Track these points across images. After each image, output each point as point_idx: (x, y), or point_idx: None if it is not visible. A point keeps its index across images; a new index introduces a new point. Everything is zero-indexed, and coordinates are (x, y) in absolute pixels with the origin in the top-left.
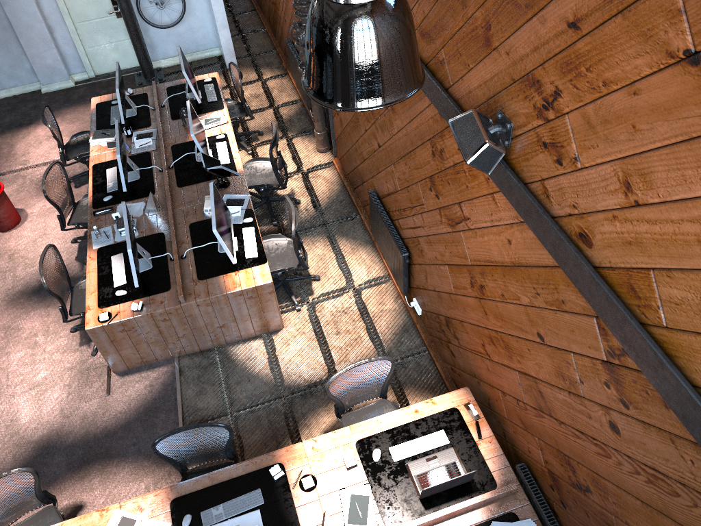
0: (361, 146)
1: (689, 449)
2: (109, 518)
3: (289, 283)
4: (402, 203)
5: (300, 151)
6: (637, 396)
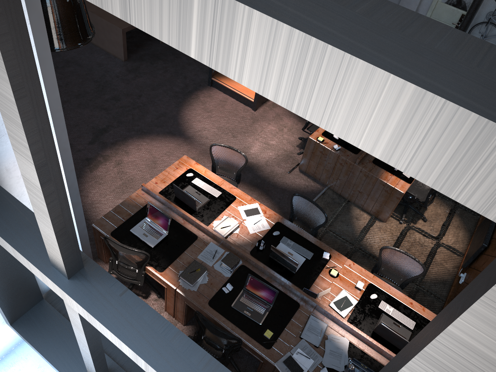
0: None
1: None
2: (252, 203)
3: (408, 208)
4: None
5: None
6: None
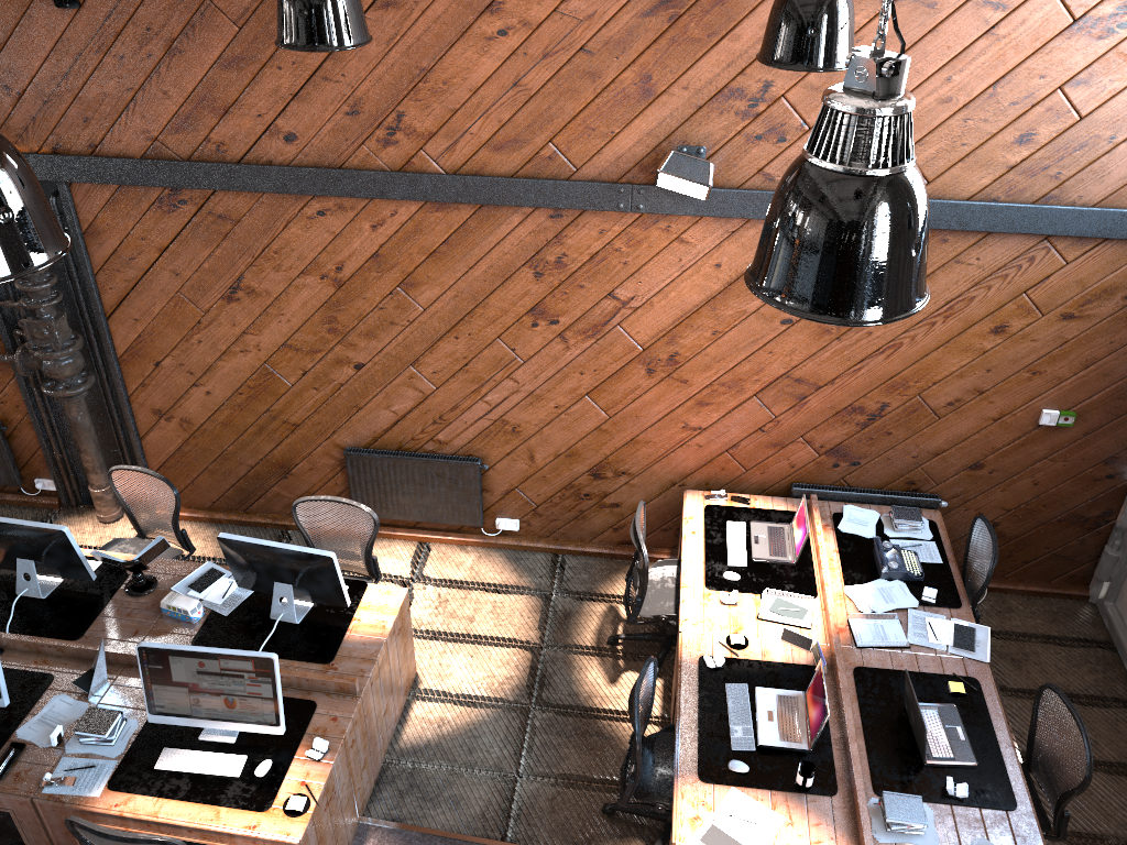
0: (285, 409)
1: (972, 252)
2: None
3: None
4: (449, 400)
5: (81, 539)
6: None
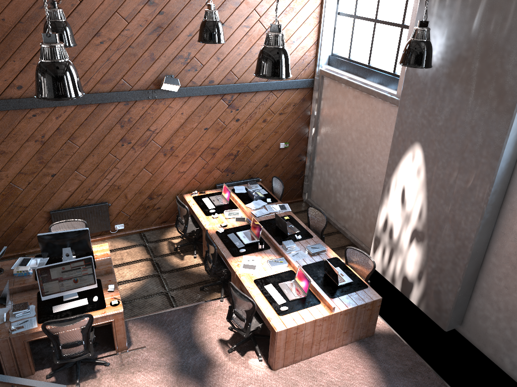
0: (21, 201)
1: (253, 98)
2: (243, 273)
3: None
4: (92, 181)
5: None
6: (239, 103)
